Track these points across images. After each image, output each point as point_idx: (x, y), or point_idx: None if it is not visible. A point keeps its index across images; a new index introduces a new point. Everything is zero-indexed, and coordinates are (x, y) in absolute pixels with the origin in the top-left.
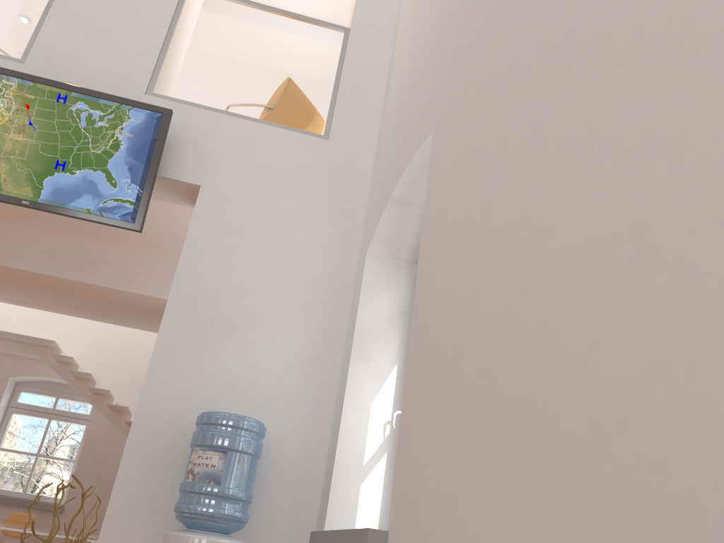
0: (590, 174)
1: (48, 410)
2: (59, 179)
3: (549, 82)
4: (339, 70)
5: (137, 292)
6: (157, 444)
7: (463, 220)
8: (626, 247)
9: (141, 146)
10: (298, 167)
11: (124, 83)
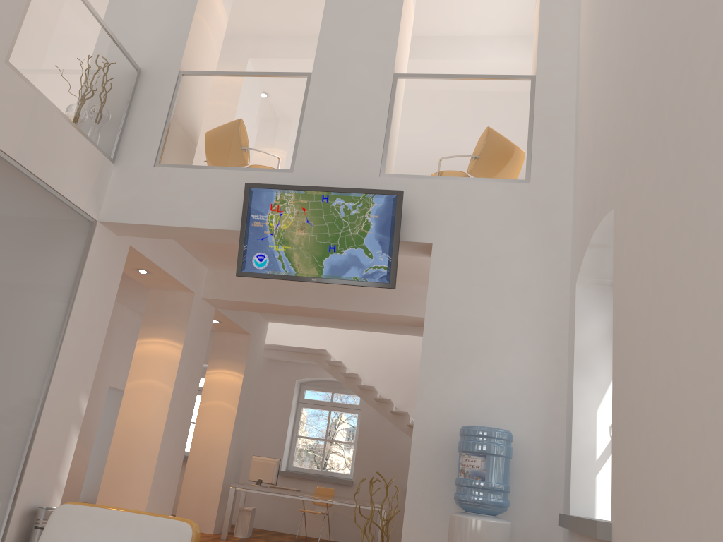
0: (694, 328)
1: (327, 403)
2: (332, 259)
3: (674, 240)
4: (531, 117)
5: (388, 313)
6: (432, 448)
7: (636, 307)
8: (708, 387)
9: (384, 223)
10: (507, 212)
11: (363, 170)
